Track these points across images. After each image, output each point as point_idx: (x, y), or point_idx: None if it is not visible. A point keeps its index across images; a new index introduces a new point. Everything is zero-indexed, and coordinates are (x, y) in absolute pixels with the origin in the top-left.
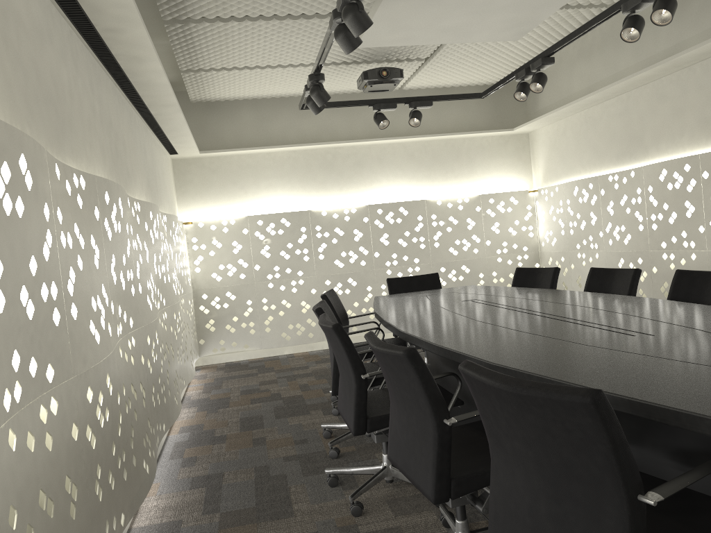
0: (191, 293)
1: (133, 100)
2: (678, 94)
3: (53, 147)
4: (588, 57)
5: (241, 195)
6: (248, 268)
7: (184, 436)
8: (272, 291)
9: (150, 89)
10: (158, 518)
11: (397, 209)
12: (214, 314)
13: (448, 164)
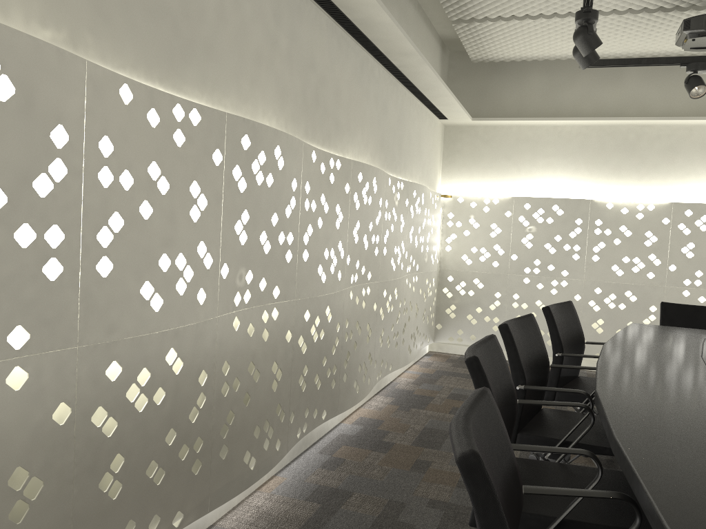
0: (432, 272)
1: (366, 46)
2: None
3: (154, 69)
4: None
5: (513, 172)
6: (503, 257)
7: (353, 429)
8: (527, 287)
9: (376, 30)
10: (247, 524)
11: None
12: (457, 300)
13: None
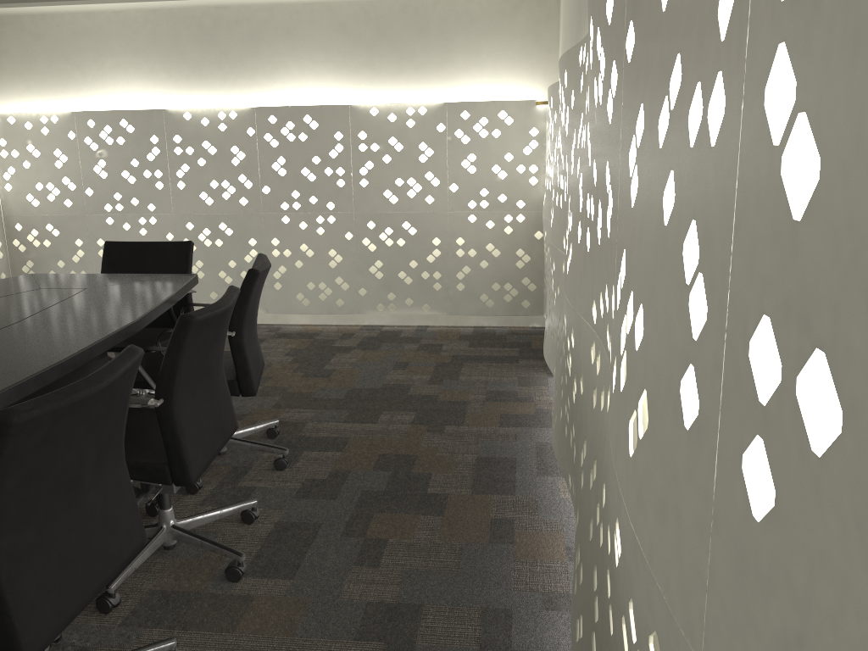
0: None
1: None
2: None
3: None
4: None
5: (78, 78)
6: (76, 192)
7: None
8: (112, 229)
9: None
10: None
11: (300, 118)
12: (33, 254)
13: (405, 44)
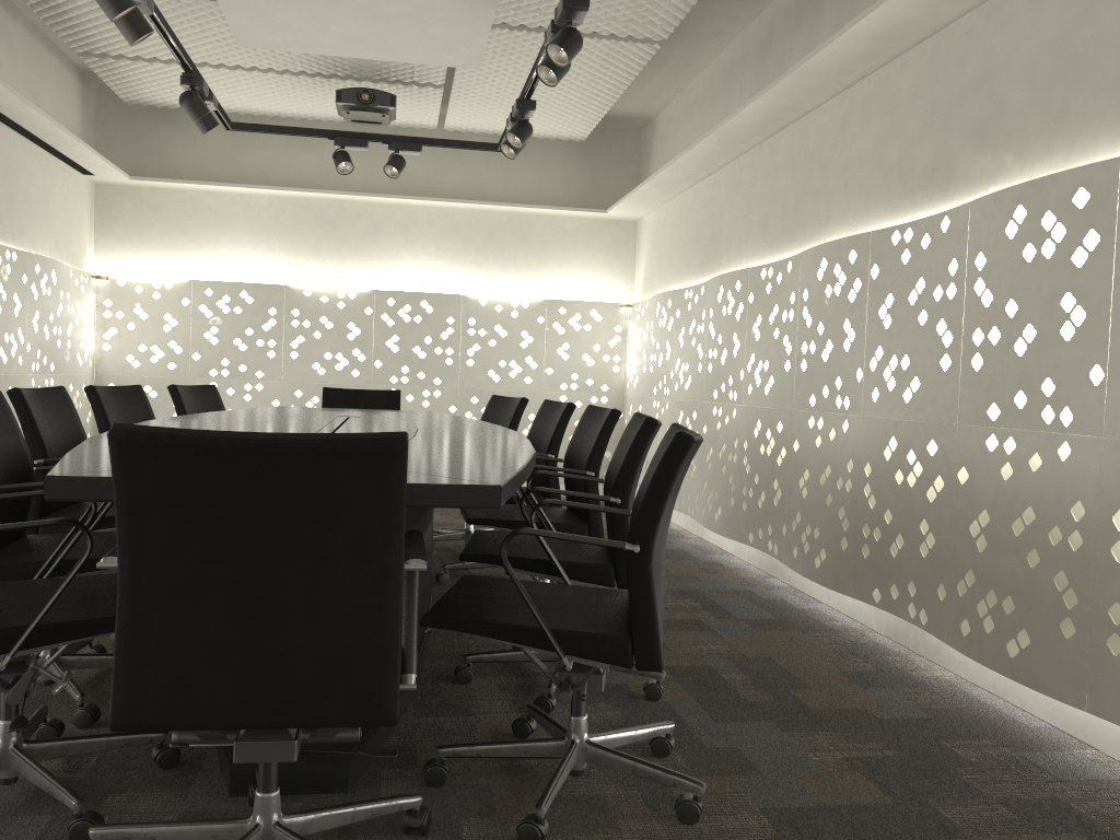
0: (80, 376)
1: None
2: (749, 181)
3: None
4: (690, 118)
5: (192, 249)
6: (182, 356)
7: None
8: None
9: None
10: None
11: (417, 302)
12: None
13: (509, 248)
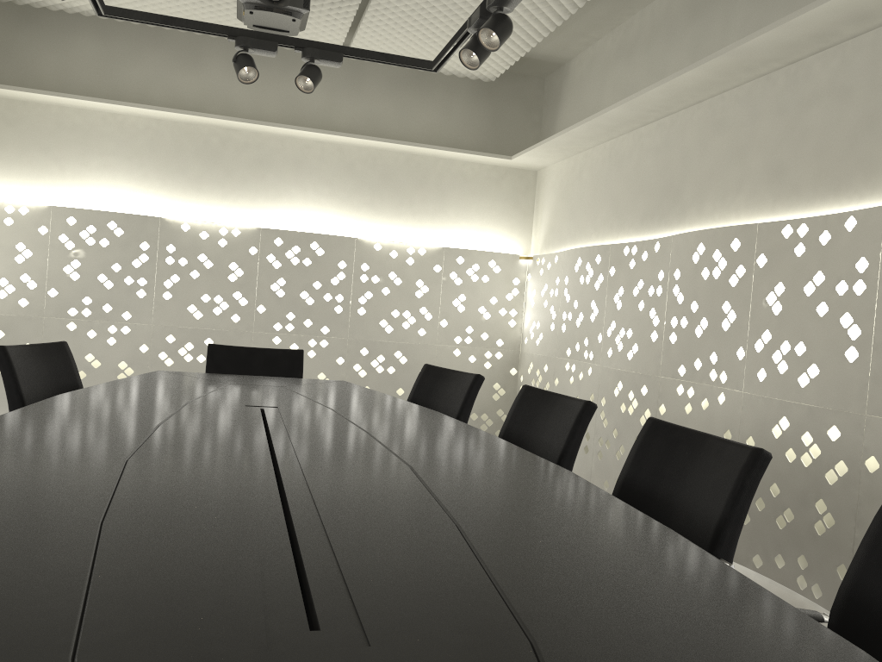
0: None
1: None
2: (743, 120)
3: None
4: (629, 57)
5: (54, 172)
6: (36, 292)
7: None
8: (73, 336)
9: None
10: None
11: (307, 243)
12: None
13: (405, 191)
